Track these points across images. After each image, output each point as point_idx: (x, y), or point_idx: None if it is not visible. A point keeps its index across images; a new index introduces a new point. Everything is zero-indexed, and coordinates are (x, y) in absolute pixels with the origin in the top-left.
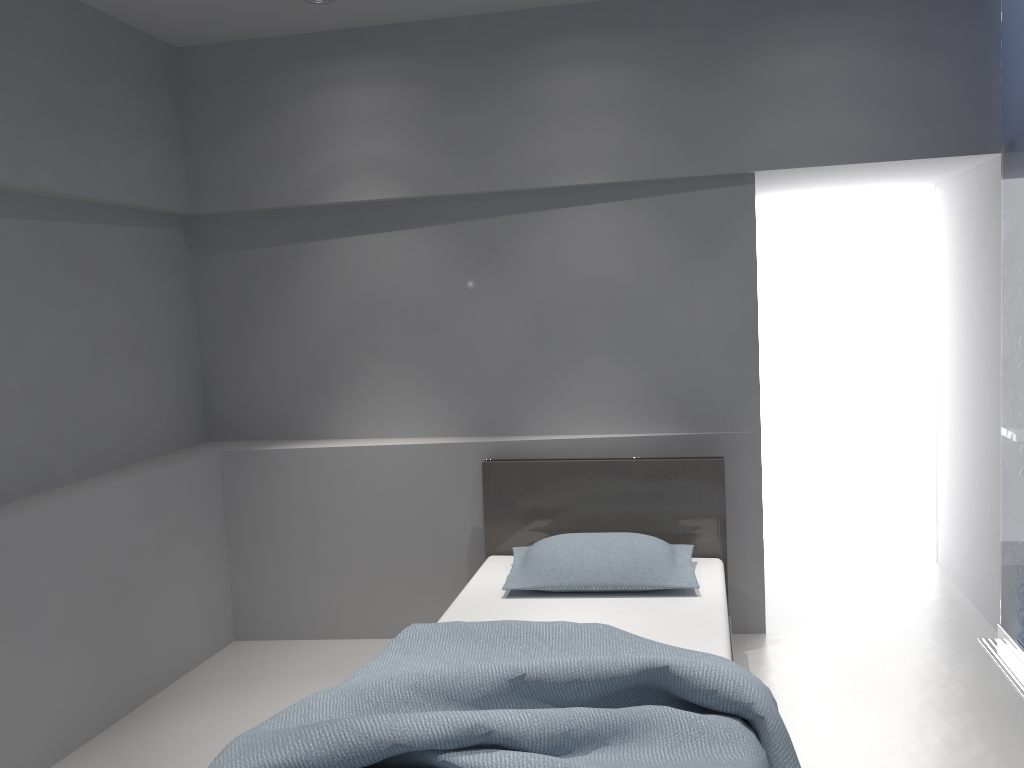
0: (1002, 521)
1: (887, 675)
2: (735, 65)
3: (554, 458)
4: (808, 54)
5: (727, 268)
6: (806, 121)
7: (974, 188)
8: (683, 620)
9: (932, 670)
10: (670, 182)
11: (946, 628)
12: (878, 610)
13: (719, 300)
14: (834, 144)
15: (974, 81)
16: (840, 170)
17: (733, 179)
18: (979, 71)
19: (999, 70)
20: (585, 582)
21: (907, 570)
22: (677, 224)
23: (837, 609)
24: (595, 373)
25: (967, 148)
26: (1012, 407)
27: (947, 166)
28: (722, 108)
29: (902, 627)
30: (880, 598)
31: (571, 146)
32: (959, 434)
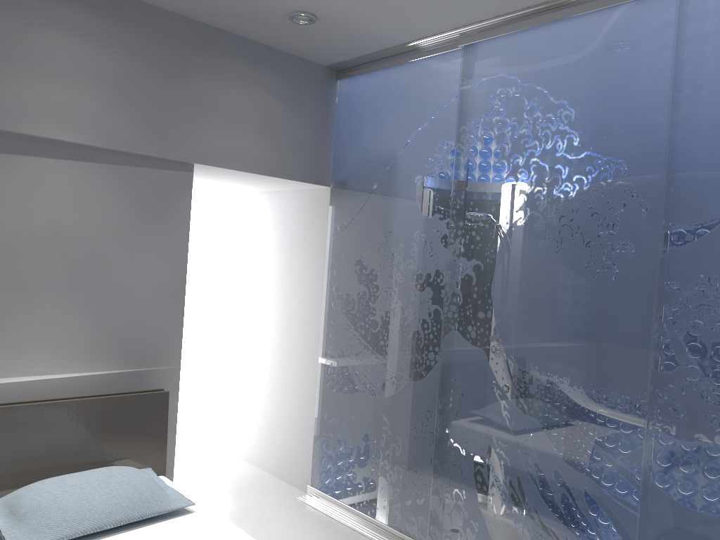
0: (317, 417)
1: (276, 538)
2: (190, 79)
3: (5, 402)
4: (238, 89)
5: (168, 234)
6: (232, 136)
7: (292, 203)
8: (211, 535)
9: (295, 526)
10: (130, 156)
11: (274, 495)
12: (225, 492)
13: (160, 259)
14: (247, 157)
15: (320, 139)
16: (237, 175)
17: (179, 165)
18: (323, 134)
19: (332, 137)
20: (101, 523)
21: (214, 459)
22: (133, 192)
23: (199, 498)
24: (44, 317)
25: (314, 179)
26: (334, 345)
27: (285, 186)
28: (179, 109)
29: (251, 501)
30: (218, 483)
31: (48, 101)
32: (262, 361)
